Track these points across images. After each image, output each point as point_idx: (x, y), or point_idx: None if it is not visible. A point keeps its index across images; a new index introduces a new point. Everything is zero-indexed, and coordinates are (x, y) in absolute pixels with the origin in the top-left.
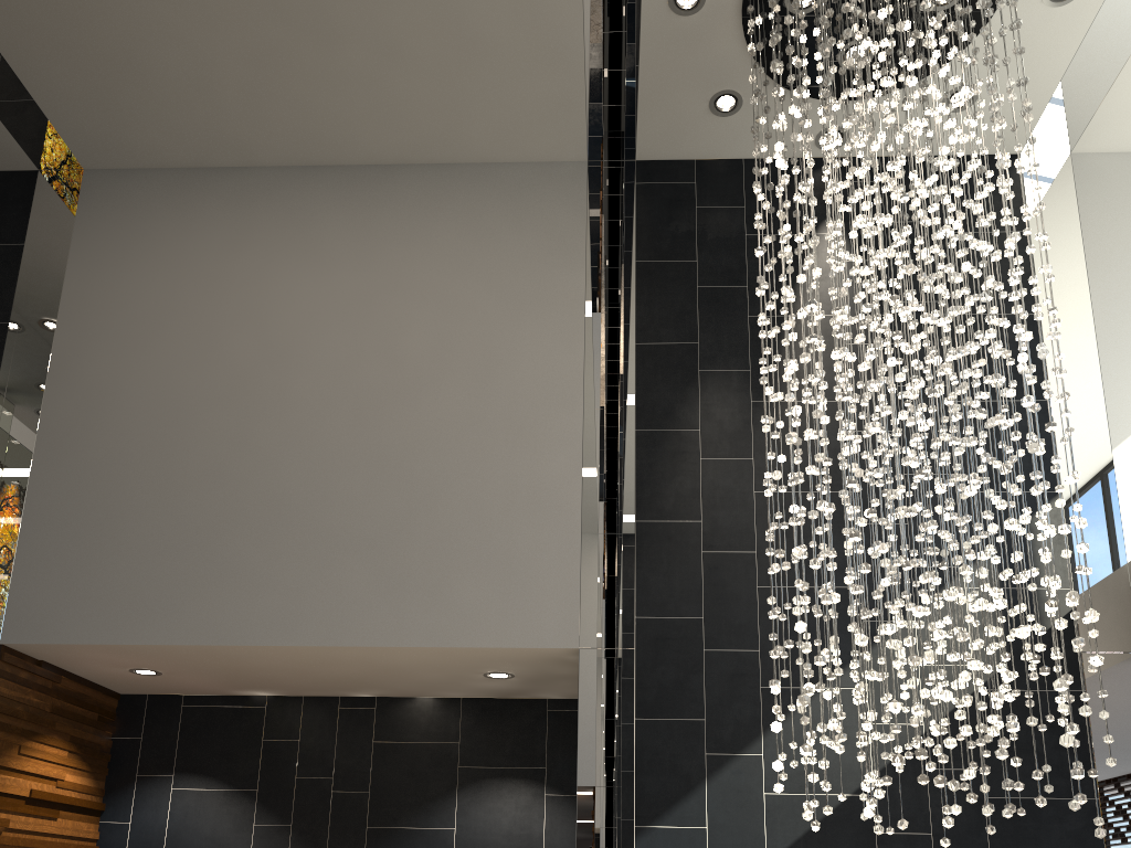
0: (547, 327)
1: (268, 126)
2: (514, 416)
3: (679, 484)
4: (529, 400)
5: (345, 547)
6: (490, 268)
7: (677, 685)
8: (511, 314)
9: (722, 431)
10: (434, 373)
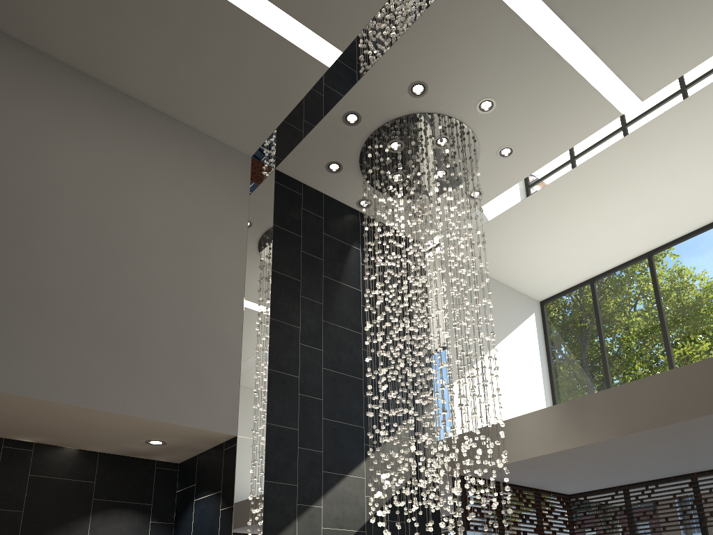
0: (226, 242)
1: (72, 36)
2: (206, 288)
3: (290, 354)
4: (215, 282)
5: (95, 340)
6: (196, 194)
7: (285, 464)
8: (207, 226)
9: (310, 331)
10: (160, 245)
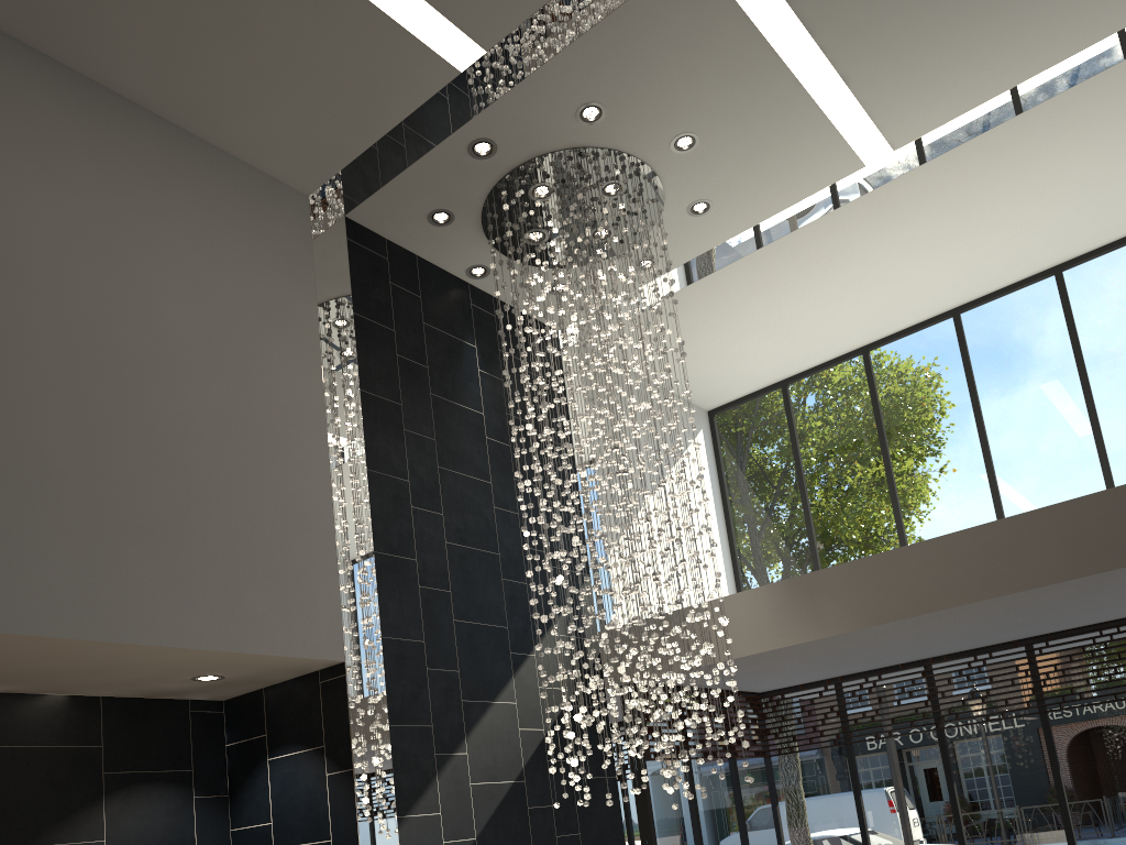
0: (292, 348)
1: None
2: (273, 429)
3: (400, 525)
4: (284, 416)
5: (125, 531)
6: (238, 267)
7: (413, 697)
8: (261, 323)
9: (423, 486)
10: (196, 360)
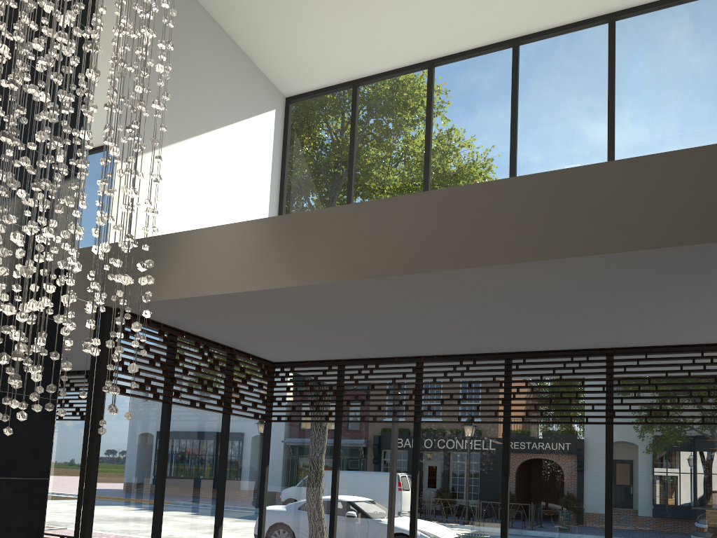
0: None
1: None
2: None
3: None
4: None
5: None
6: None
7: None
8: None
9: None
10: None
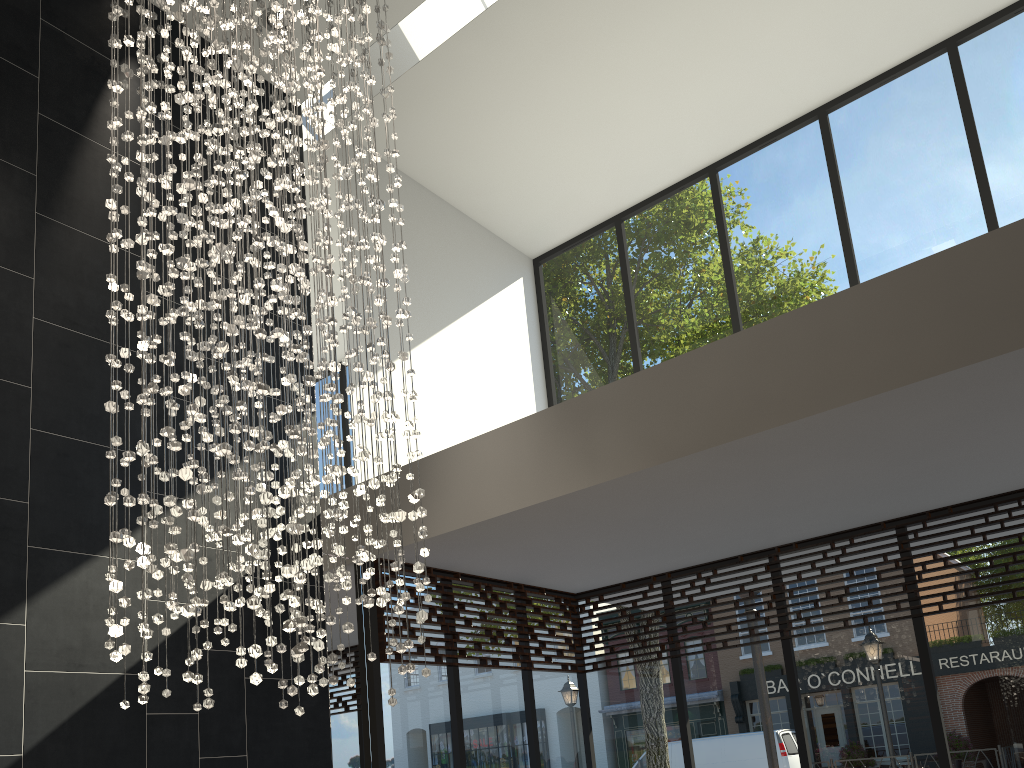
0: None
1: None
2: None
3: None
4: None
5: None
6: None
7: None
8: None
9: None
10: None
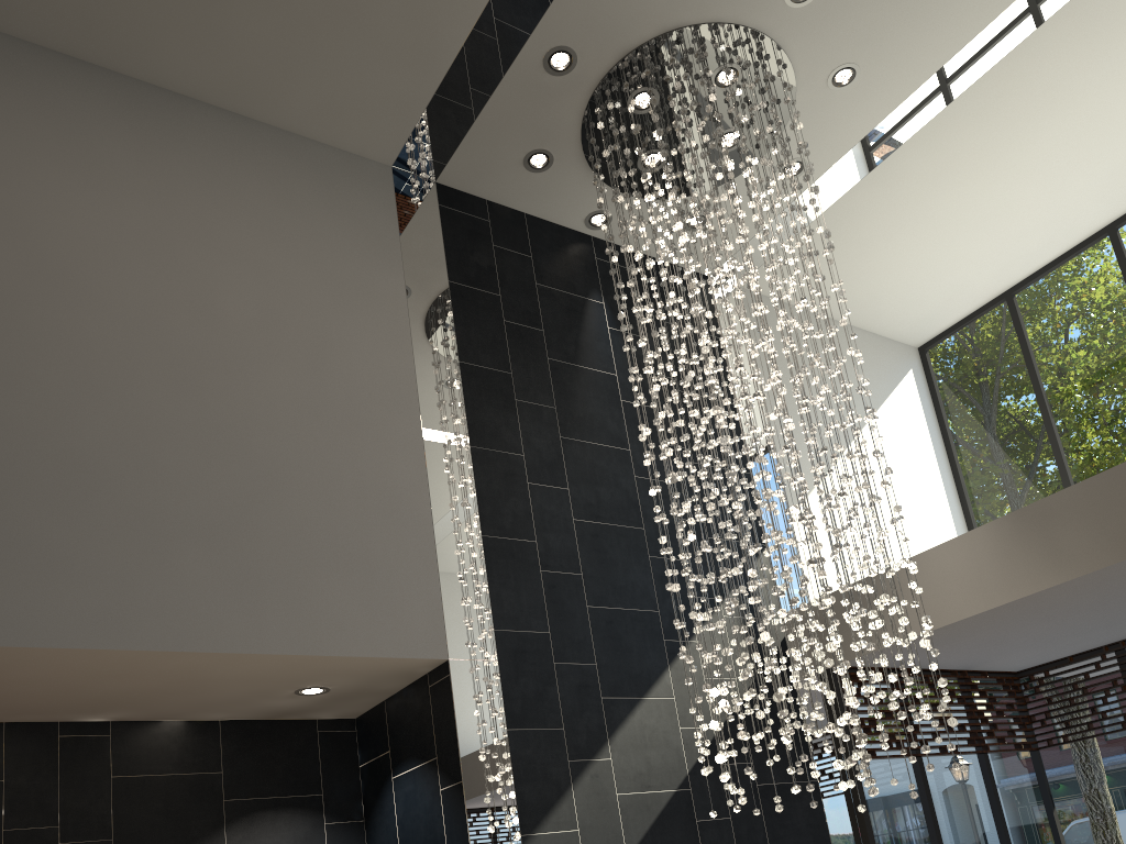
0: (375, 325)
1: None
2: (354, 411)
3: (514, 504)
4: (367, 397)
5: (179, 532)
6: (309, 247)
7: (537, 696)
8: (337, 302)
9: (542, 459)
10: (261, 347)
